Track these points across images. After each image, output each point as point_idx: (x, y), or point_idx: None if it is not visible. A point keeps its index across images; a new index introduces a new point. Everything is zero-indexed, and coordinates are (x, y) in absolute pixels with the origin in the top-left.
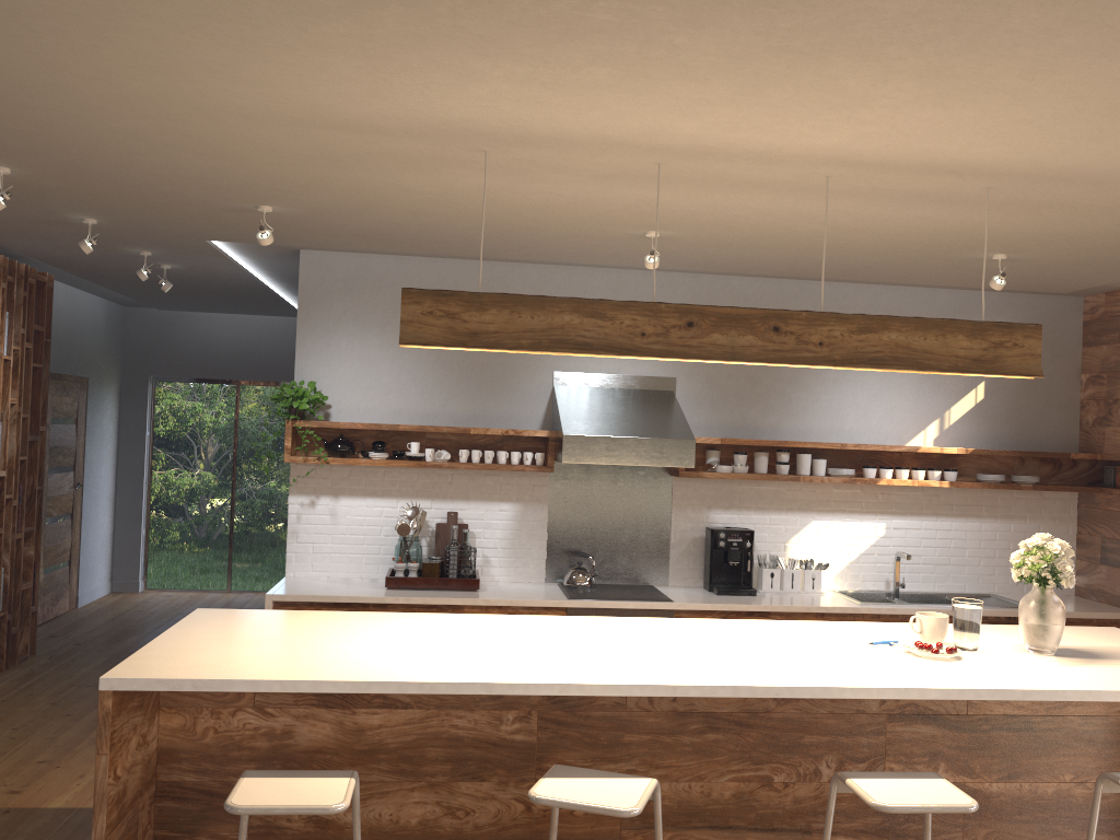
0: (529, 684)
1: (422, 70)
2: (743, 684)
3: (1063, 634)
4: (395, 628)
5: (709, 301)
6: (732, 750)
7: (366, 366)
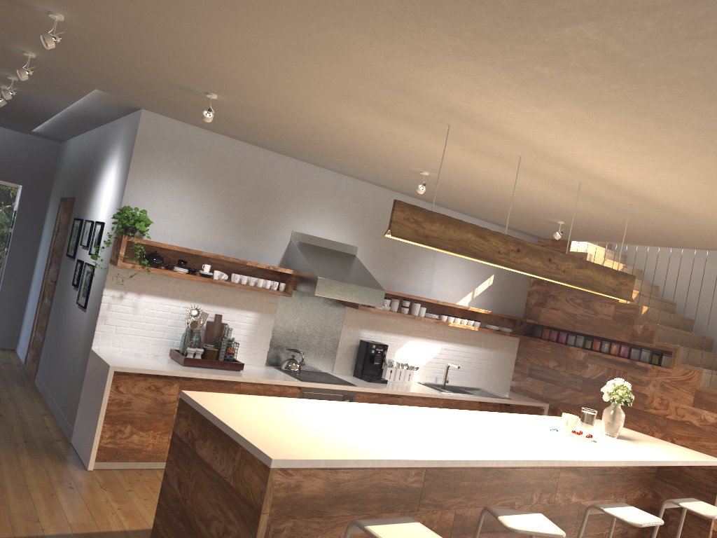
0: (484, 460)
1: (528, 95)
2: (561, 459)
3: (594, 424)
4: (333, 413)
5: (381, 204)
6: (502, 489)
7: (175, 204)
